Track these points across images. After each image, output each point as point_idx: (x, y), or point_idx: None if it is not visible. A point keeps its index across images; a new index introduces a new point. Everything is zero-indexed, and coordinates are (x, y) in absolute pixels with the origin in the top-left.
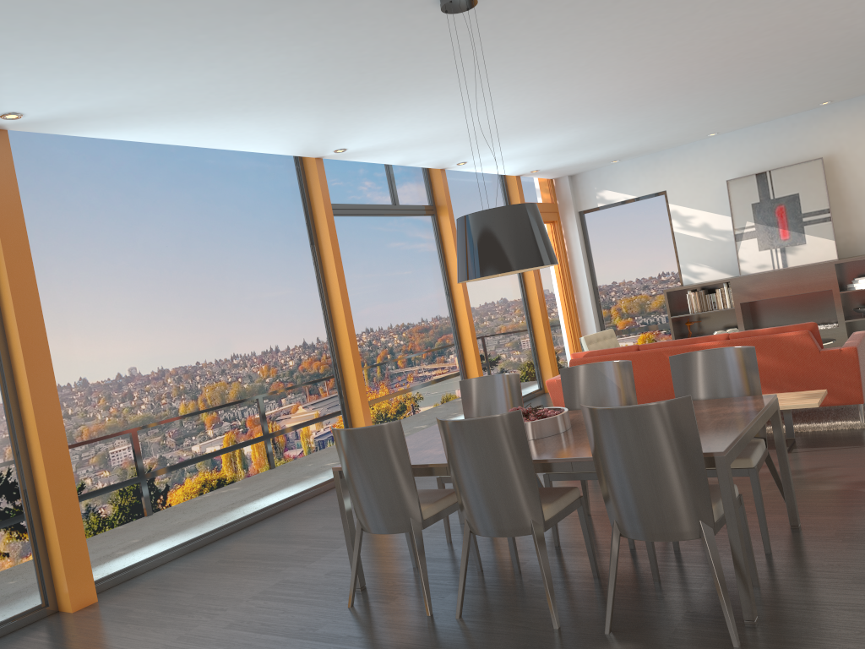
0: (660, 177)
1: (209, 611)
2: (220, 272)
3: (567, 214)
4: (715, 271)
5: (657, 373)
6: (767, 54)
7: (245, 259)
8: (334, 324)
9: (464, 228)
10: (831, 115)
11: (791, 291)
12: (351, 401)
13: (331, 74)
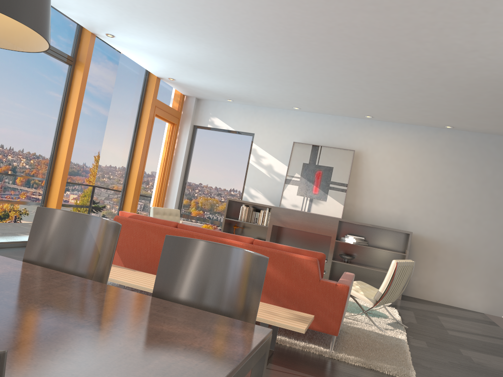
0: (254, 123)
1: None
2: None
3: (185, 123)
4: (265, 198)
5: None
6: (360, 38)
7: None
8: None
9: None
10: (369, 126)
11: (307, 228)
12: None
13: None
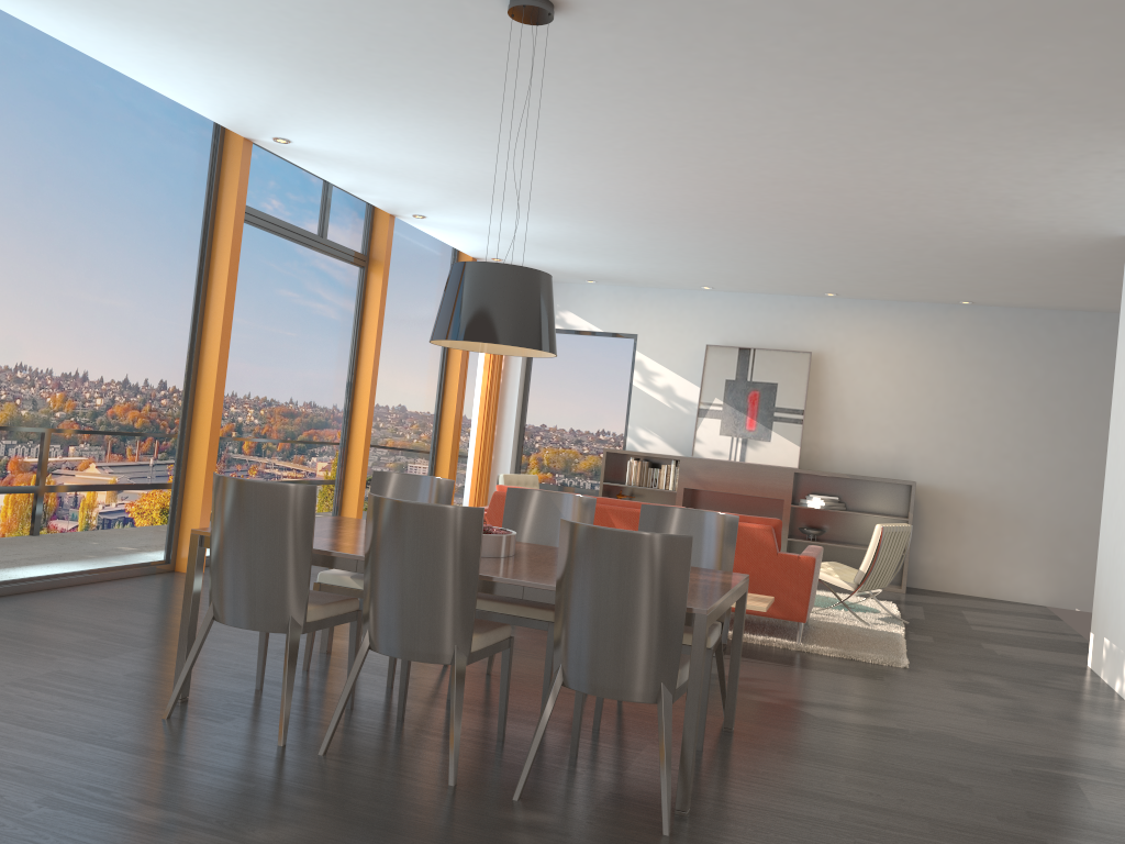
0: (635, 316)
1: None
2: (70, 237)
3: None
4: (665, 444)
5: None
6: (805, 214)
7: (109, 232)
8: (201, 361)
9: (461, 276)
10: (832, 310)
11: (742, 489)
12: (192, 469)
13: (330, 35)
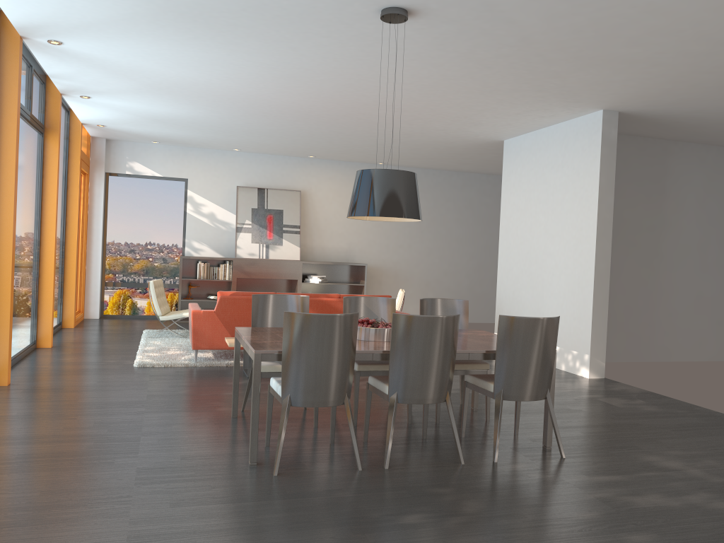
0: (186, 166)
1: (107, 500)
2: None
3: (97, 171)
4: (211, 250)
5: None
6: (366, 119)
7: None
8: None
9: (384, 178)
10: (309, 165)
11: (273, 276)
12: None
13: None
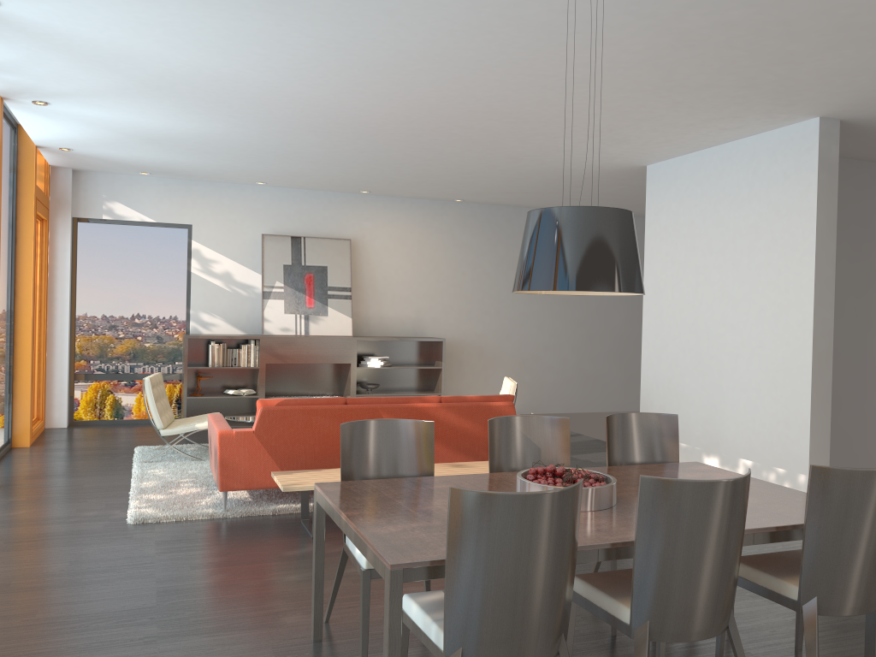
0: (189, 208)
1: None
2: None
3: (60, 215)
4: (228, 325)
5: None
6: (463, 136)
7: None
8: None
9: (588, 222)
10: (362, 204)
11: (317, 359)
12: None
13: None
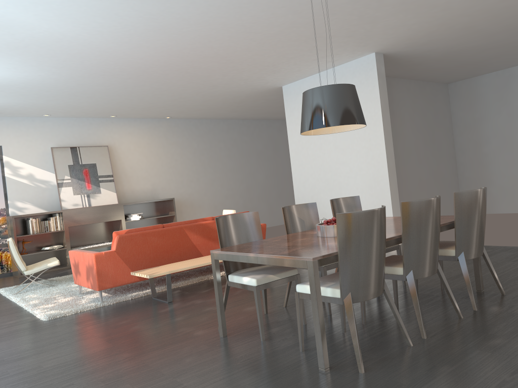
0: None
1: None
2: None
3: None
4: (35, 207)
5: (177, 242)
6: (192, 73)
7: None
8: None
9: (342, 91)
10: (111, 124)
11: (100, 219)
12: None
13: None
